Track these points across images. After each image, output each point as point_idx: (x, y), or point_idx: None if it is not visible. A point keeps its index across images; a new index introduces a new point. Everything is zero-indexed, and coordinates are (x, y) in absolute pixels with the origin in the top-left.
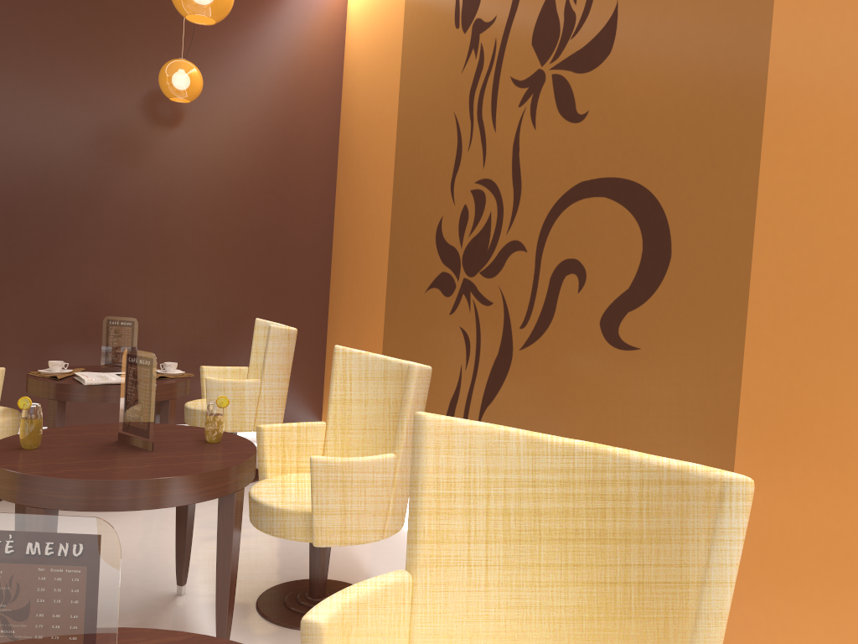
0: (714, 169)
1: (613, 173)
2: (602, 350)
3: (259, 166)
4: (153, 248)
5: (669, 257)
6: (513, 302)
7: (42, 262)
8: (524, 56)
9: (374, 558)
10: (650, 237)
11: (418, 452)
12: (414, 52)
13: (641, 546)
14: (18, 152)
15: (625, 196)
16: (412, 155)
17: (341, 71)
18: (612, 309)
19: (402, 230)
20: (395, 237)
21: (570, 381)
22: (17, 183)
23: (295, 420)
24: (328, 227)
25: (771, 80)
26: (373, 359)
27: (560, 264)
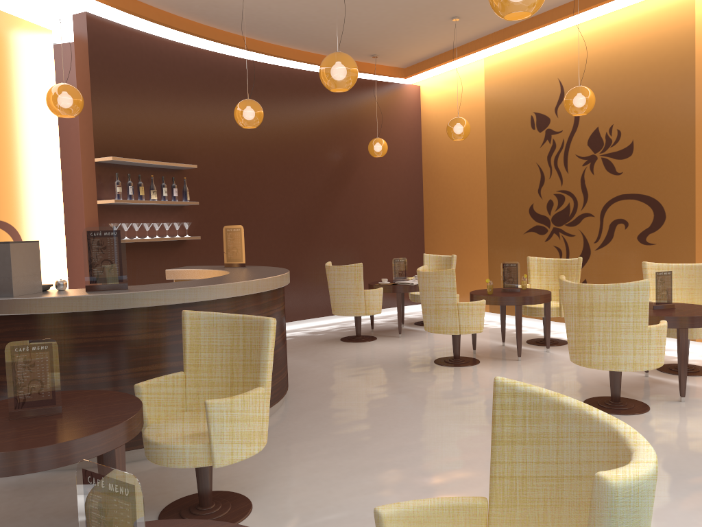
0: (679, 194)
1: (637, 192)
2: (638, 246)
3: (392, 180)
4: (355, 226)
5: (664, 217)
6: (588, 234)
7: (315, 238)
8: (583, 148)
9: (540, 333)
10: (656, 212)
11: (645, 270)
12: (497, 132)
13: (699, 281)
14: (304, 187)
15: (644, 199)
16: (503, 177)
17: (420, 129)
18: (642, 233)
19: (499, 208)
20: (492, 211)
21: (624, 257)
22: (304, 202)
23: (415, 303)
24: (421, 206)
25: (696, 173)
26: (543, 259)
27: (614, 220)
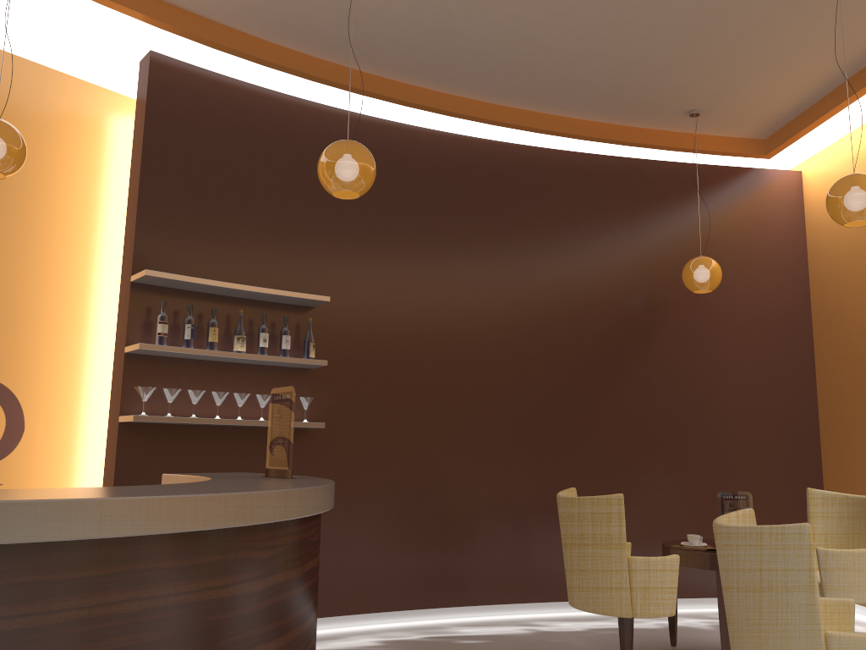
0: None
1: None
2: None
3: (744, 343)
4: (663, 426)
5: None
6: None
7: (579, 444)
8: None
9: None
10: None
11: None
12: None
13: None
14: (557, 349)
15: None
16: None
17: (805, 249)
18: None
19: None
20: None
21: None
22: (557, 375)
23: None
24: (812, 395)
25: None
26: None
27: None
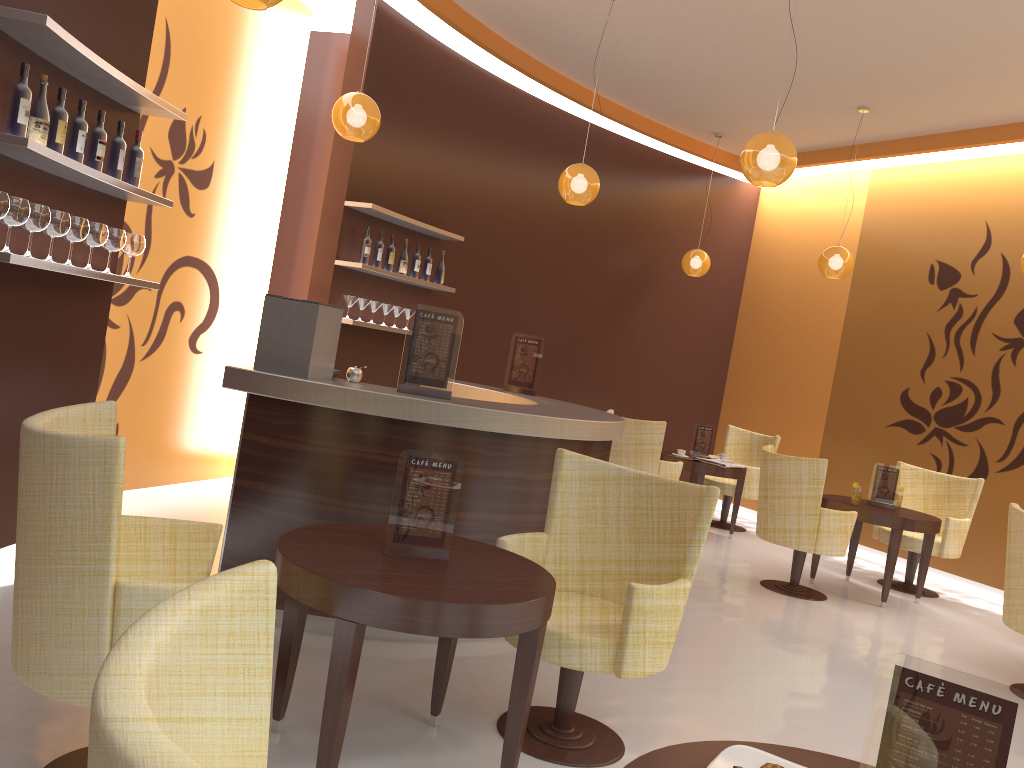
0: None
1: None
2: None
3: (697, 312)
4: (636, 365)
5: None
6: (989, 448)
7: (582, 371)
8: (1005, 326)
9: None
10: None
11: None
12: (872, 277)
13: None
14: (582, 297)
15: None
16: (868, 341)
17: (748, 249)
18: None
19: (852, 383)
20: (840, 386)
21: None
22: (578, 317)
23: None
24: (727, 357)
25: None
26: (920, 470)
27: None
